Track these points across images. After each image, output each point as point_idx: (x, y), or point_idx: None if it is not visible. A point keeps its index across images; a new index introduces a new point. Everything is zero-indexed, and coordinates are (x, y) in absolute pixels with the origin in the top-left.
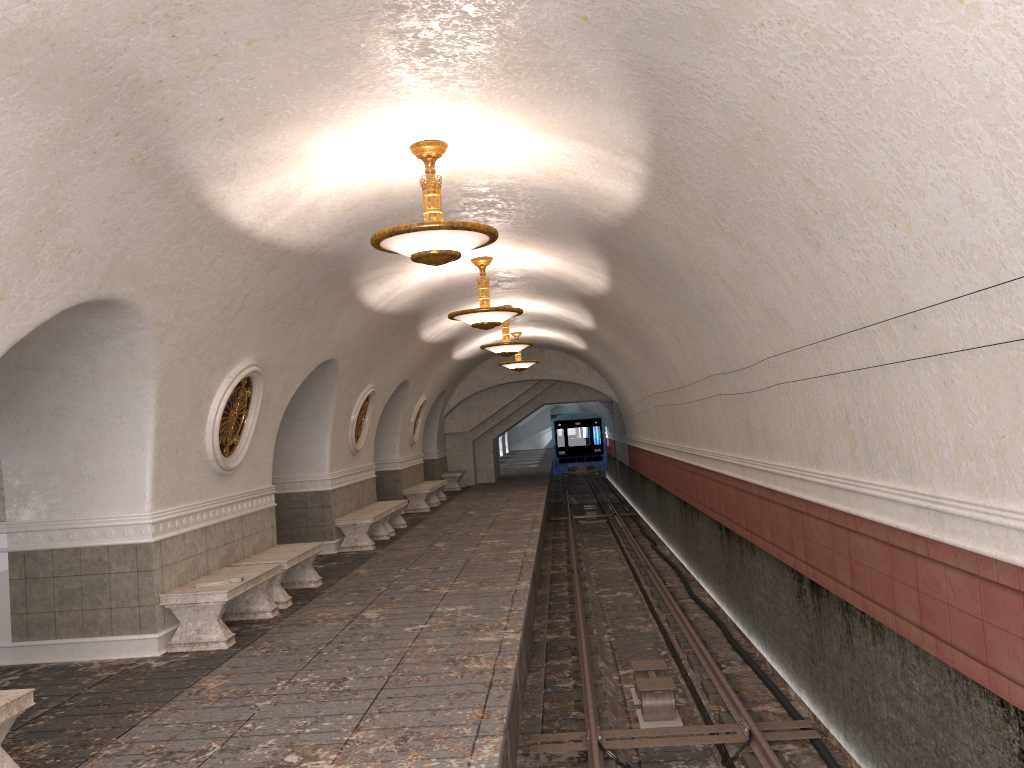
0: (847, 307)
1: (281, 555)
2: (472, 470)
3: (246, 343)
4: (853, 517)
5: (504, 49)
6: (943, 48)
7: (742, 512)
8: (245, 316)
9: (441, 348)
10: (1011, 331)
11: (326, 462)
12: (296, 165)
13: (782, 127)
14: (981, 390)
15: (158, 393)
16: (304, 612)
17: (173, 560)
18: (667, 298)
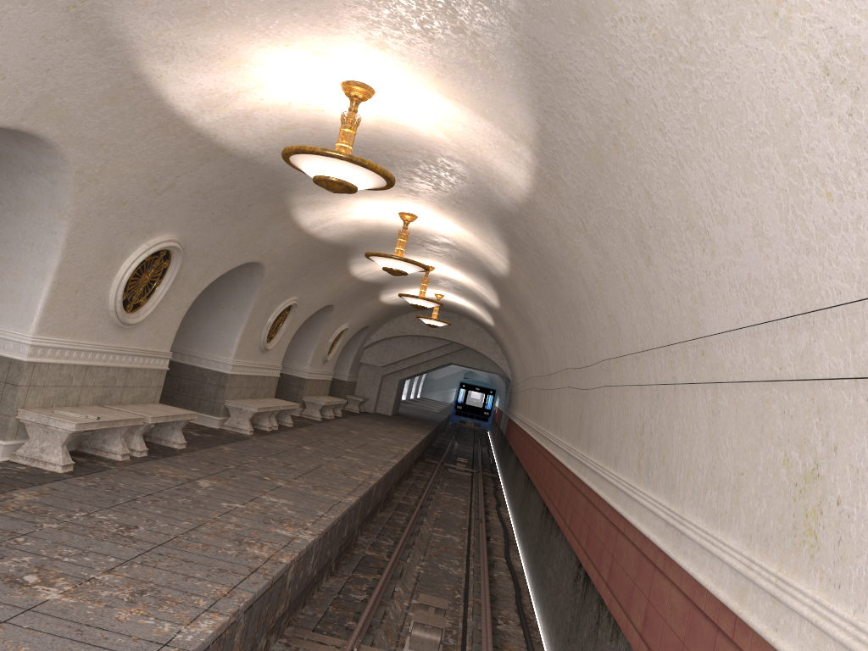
0: (661, 324)
1: (152, 411)
2: (374, 400)
3: (171, 220)
4: (624, 520)
5: (419, 4)
6: (758, 66)
7: (558, 494)
8: (174, 195)
9: (369, 287)
10: (769, 372)
11: (233, 349)
12: (234, 68)
13: (632, 134)
14: (736, 425)
15: (69, 234)
16: (151, 464)
17: (43, 383)
18: (547, 290)
